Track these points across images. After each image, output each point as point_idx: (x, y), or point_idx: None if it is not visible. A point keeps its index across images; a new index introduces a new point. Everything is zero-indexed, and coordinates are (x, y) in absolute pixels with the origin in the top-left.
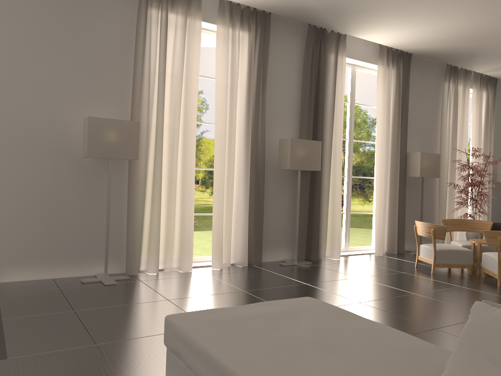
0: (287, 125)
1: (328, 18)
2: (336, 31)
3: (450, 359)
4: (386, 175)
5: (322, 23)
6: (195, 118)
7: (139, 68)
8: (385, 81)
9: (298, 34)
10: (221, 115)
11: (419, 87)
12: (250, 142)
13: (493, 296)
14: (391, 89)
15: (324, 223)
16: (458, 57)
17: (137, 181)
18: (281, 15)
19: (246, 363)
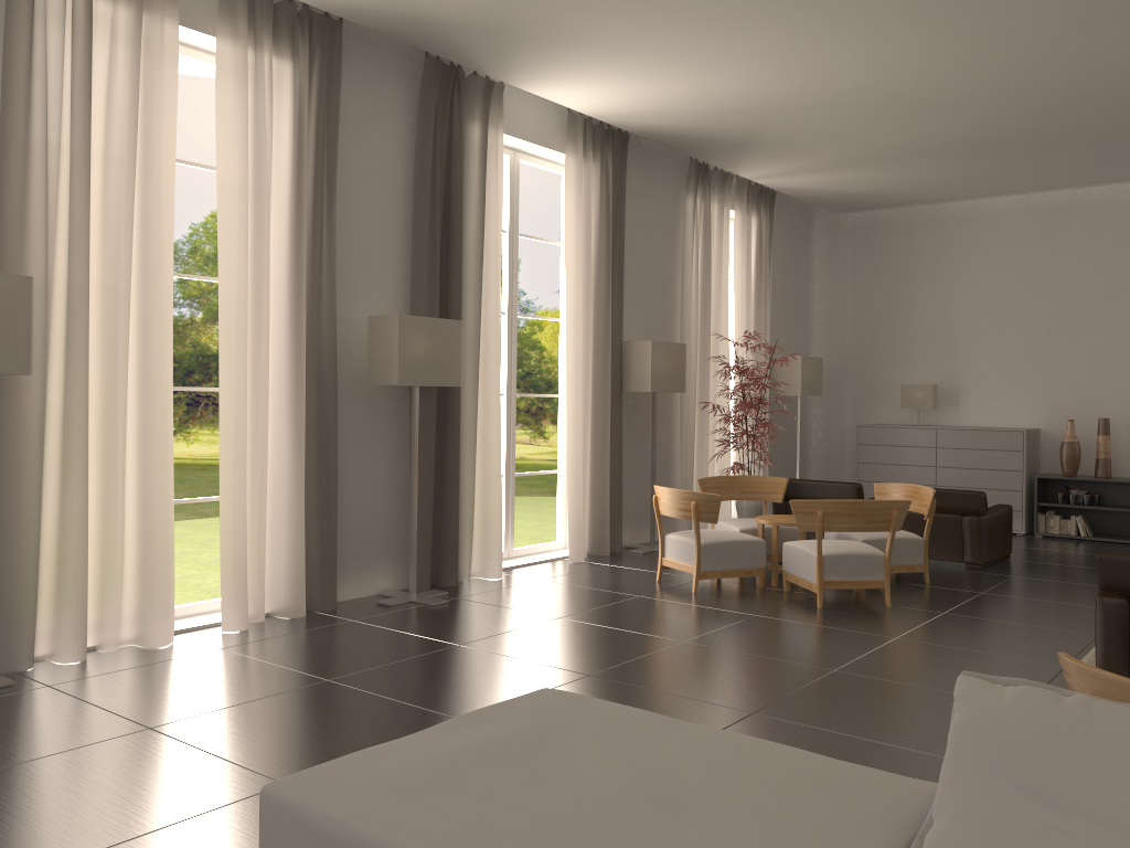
0: (383, 283)
1: (474, 47)
2: (481, 74)
3: (942, 796)
4: (587, 390)
5: (458, 54)
6: (171, 265)
7: (18, 135)
8: (582, 189)
9: (402, 73)
10: (234, 260)
11: (641, 203)
12: (305, 323)
13: (820, 630)
14: (592, 206)
15: (468, 503)
16: (716, 147)
17: (23, 430)
18: (364, 28)
19: None
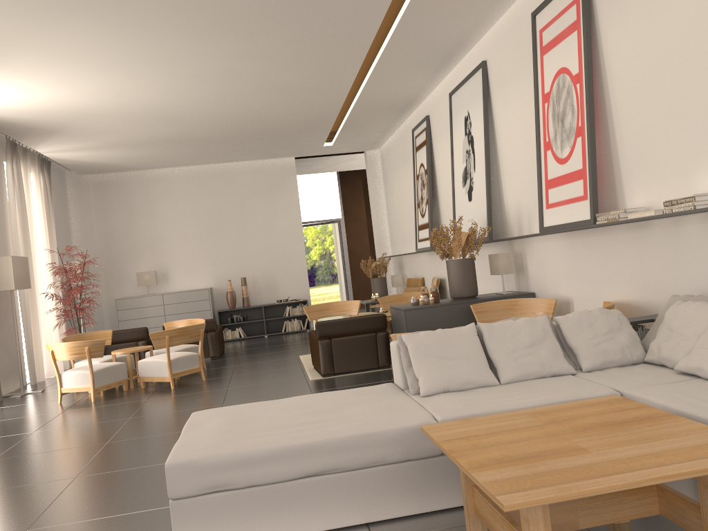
0: None
1: None
2: None
3: (418, 369)
4: None
5: None
6: None
7: None
8: None
9: None
10: None
11: None
12: None
13: (189, 395)
14: None
15: None
16: (34, 132)
17: None
18: None
19: (333, 431)
